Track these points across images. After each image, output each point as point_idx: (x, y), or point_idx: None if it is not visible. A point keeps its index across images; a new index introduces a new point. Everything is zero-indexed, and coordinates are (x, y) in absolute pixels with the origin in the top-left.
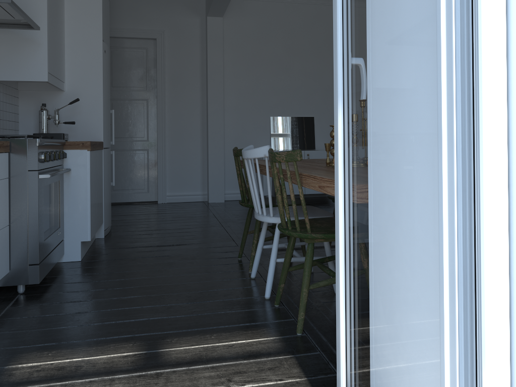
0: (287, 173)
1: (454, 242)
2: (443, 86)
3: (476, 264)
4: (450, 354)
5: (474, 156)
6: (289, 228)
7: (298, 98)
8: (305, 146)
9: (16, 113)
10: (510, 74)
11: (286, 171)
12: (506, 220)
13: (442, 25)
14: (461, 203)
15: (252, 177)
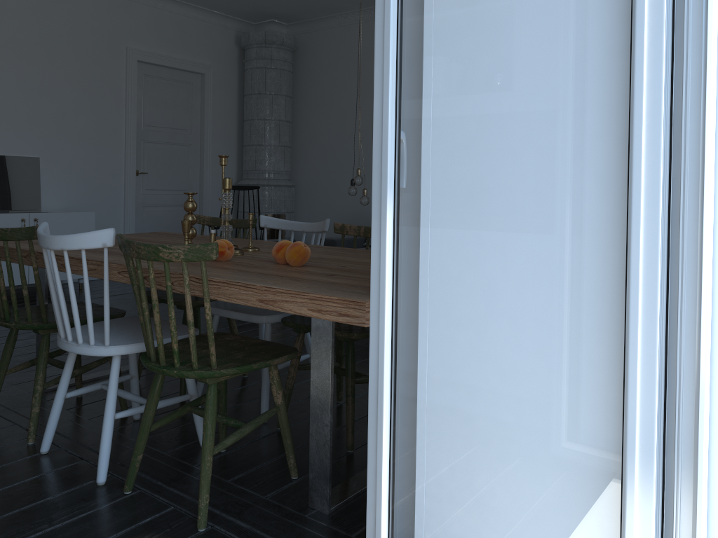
0: (185, 278)
1: (655, 388)
2: (641, 207)
3: (676, 409)
4: (641, 516)
5: (668, 287)
6: (178, 364)
7: (12, 124)
8: (23, 204)
9: None
10: (715, 202)
11: (184, 276)
12: (709, 358)
13: (643, 136)
14: (659, 342)
15: (70, 282)
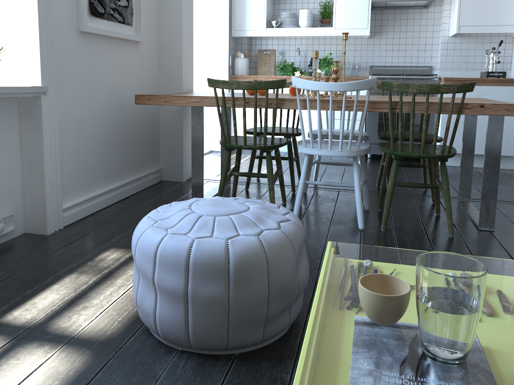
0: None
1: None
2: None
3: None
4: None
5: None
6: None
7: None
8: None
9: (504, 55)
10: None
11: None
12: None
13: None
14: None
15: None
